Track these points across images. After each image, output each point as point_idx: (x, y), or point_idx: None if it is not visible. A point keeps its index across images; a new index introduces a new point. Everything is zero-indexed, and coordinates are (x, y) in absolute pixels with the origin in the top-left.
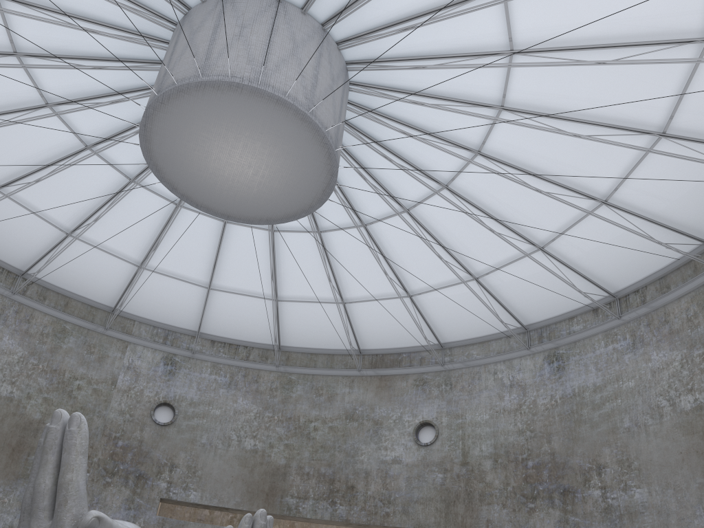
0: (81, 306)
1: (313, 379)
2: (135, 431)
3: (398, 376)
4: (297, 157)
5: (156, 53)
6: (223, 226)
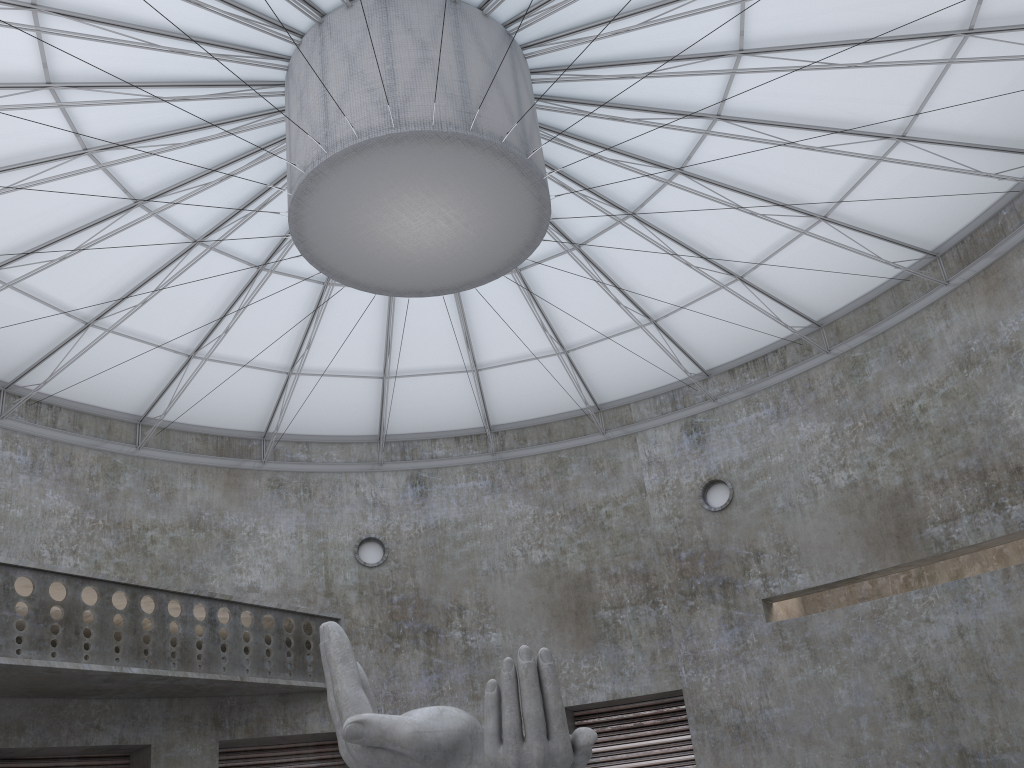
0: (564, 424)
1: (886, 340)
2: (693, 533)
3: (1010, 253)
4: (449, 173)
5: None
6: (572, 257)
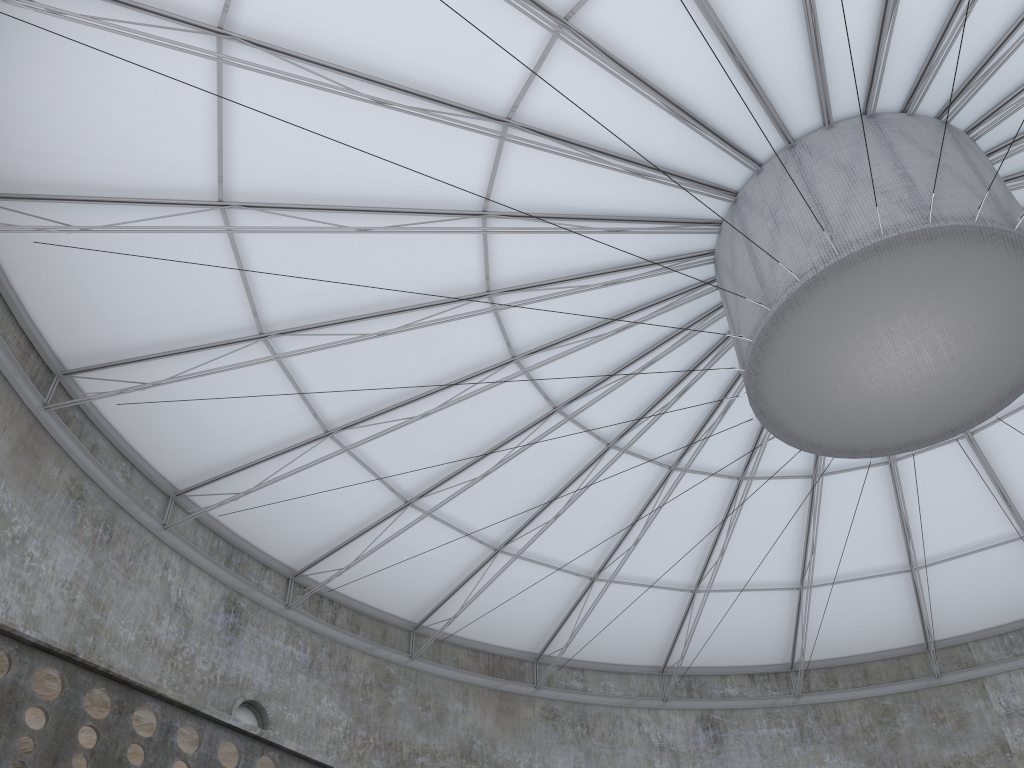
0: (884, 665)
1: None
2: None
3: None
4: (968, 285)
5: (722, 325)
6: (970, 442)
